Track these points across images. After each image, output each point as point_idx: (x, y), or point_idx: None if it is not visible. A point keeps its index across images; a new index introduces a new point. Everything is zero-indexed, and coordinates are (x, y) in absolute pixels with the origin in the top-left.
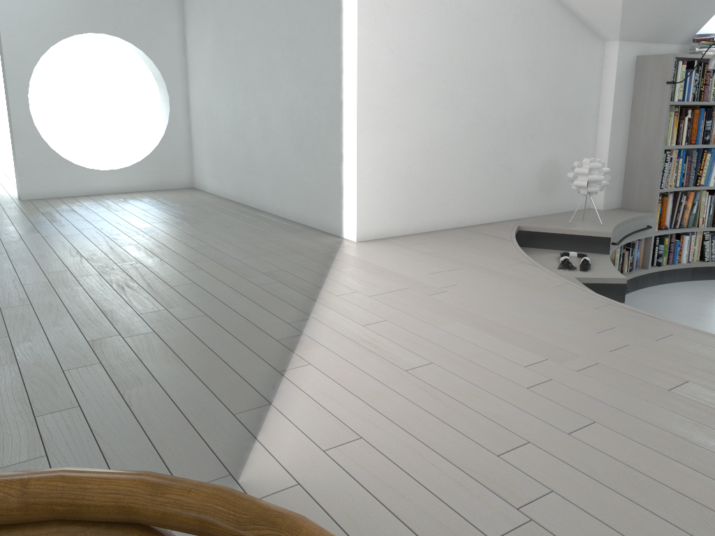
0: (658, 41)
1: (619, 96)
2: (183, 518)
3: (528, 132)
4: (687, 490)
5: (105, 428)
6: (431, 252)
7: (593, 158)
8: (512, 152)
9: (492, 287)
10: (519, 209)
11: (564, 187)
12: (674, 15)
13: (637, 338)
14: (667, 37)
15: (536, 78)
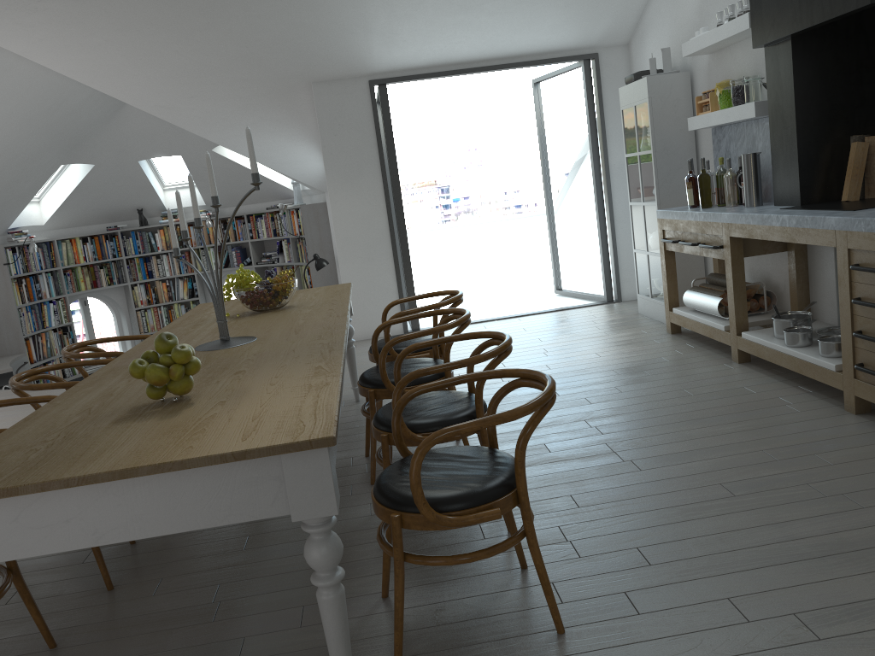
0: None
1: None
2: (94, 341)
3: None
4: None
5: None
6: None
7: None
8: None
9: None
10: None
11: None
12: None
13: None
14: None
15: None
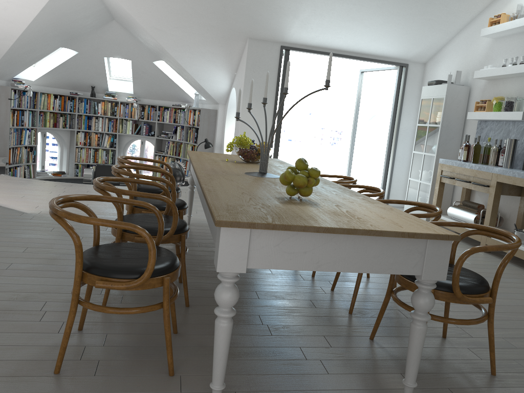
0: None
1: None
2: (131, 157)
3: None
4: None
5: None
6: None
7: None
8: None
9: (1, 181)
10: None
11: None
12: (9, 70)
13: (66, 186)
14: (2, 77)
15: None
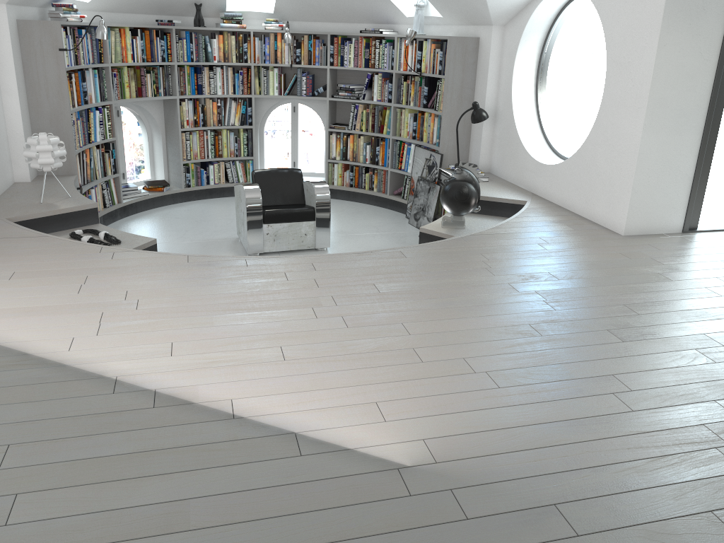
0: (26, 4)
1: (17, 63)
2: None
3: None
4: (475, 326)
5: (276, 541)
6: (12, 273)
7: (43, 132)
8: None
9: (157, 281)
10: None
11: None
12: None
13: (308, 273)
14: (34, 1)
15: None
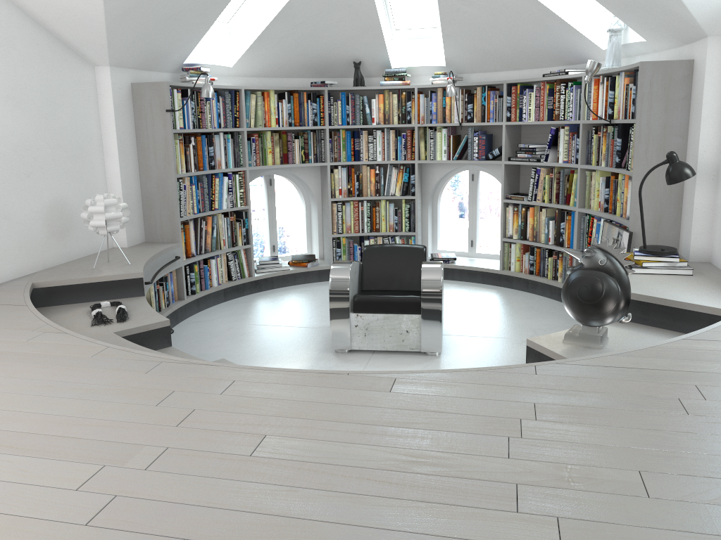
0: (150, 69)
1: (121, 125)
2: None
3: (23, 170)
4: None
5: None
6: None
7: (106, 193)
8: (7, 196)
9: (10, 379)
10: (30, 262)
11: (80, 228)
12: (160, 42)
13: (202, 397)
14: (157, 65)
15: (20, 106)
